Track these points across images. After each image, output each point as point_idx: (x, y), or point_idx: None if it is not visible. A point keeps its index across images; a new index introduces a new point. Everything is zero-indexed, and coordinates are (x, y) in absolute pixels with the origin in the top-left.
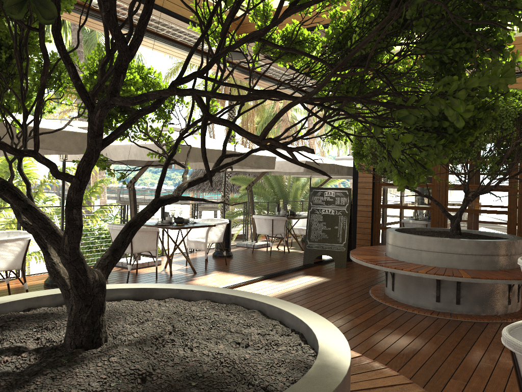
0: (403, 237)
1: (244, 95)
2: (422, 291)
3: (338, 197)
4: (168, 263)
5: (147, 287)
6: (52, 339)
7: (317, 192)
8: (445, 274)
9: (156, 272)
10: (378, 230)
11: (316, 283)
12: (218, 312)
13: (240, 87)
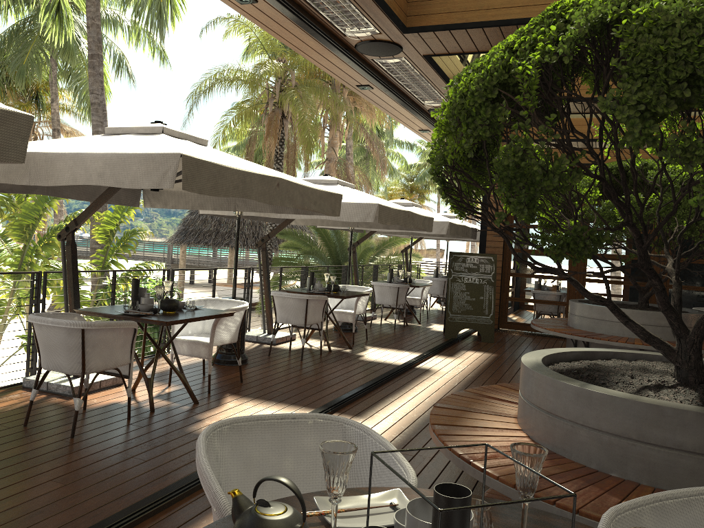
0: (602, 309)
1: None
2: None
3: (483, 264)
4: (325, 337)
5: (587, 350)
6: (664, 380)
7: (458, 257)
8: None
9: (321, 347)
10: (506, 301)
11: (490, 358)
12: None
13: None
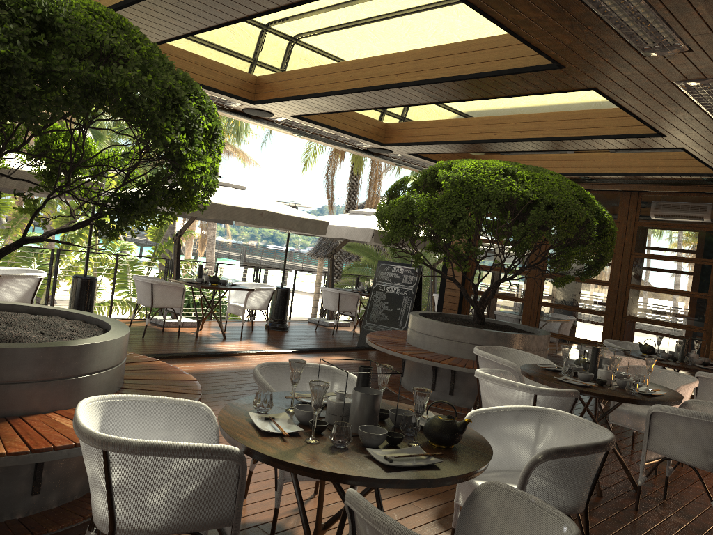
0: (414, 319)
1: None
2: (421, 377)
3: (406, 275)
4: (197, 324)
5: (46, 307)
6: None
7: (385, 266)
8: (425, 357)
9: (179, 331)
10: None
11: (342, 363)
12: (69, 324)
13: (6, 176)
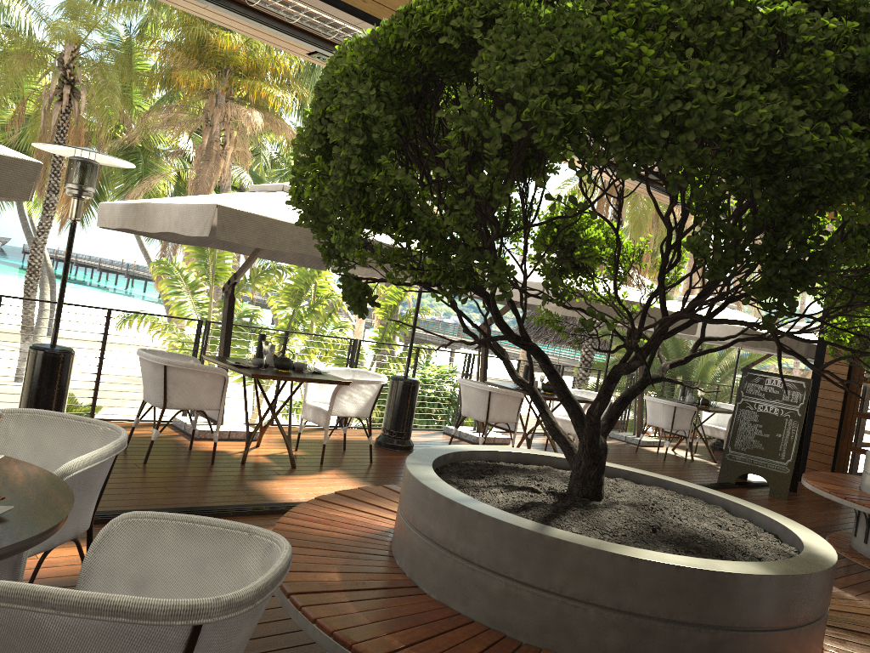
0: None
1: (811, 340)
2: None
3: (788, 390)
4: (527, 444)
5: None
6: (553, 487)
7: (754, 376)
8: None
9: None
10: (847, 451)
11: None
12: (683, 499)
13: None
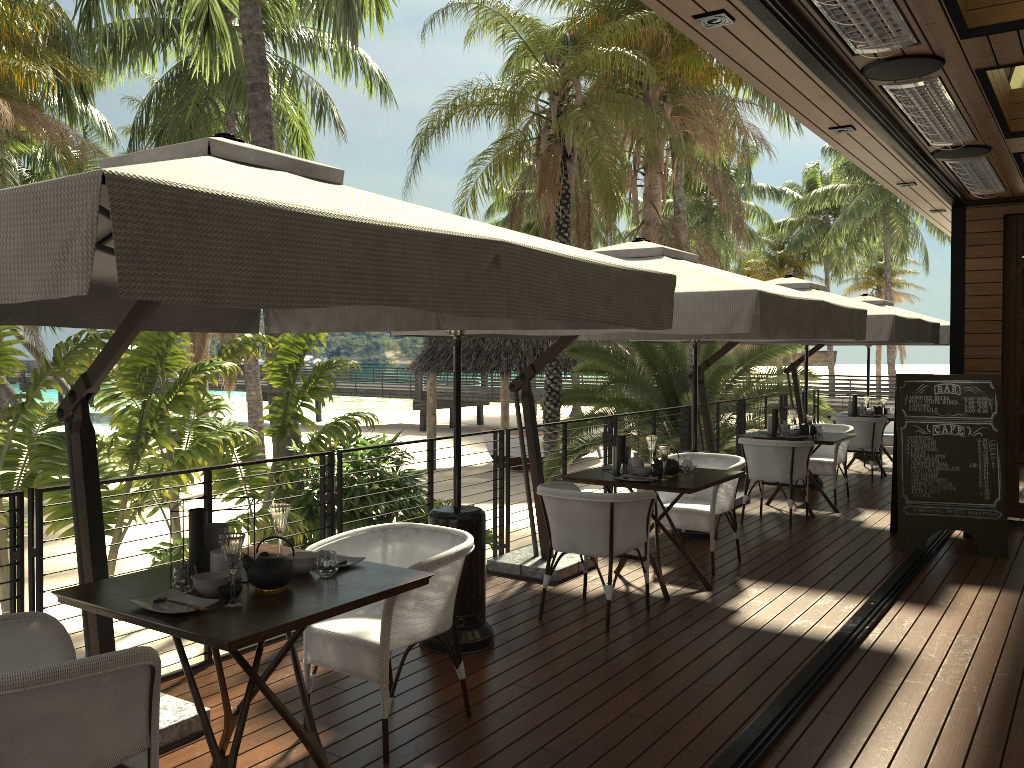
0: None
1: None
2: None
3: (970, 397)
4: (655, 569)
5: None
6: None
7: (915, 385)
8: None
9: (648, 596)
10: (1015, 463)
11: (1023, 609)
12: None
13: None
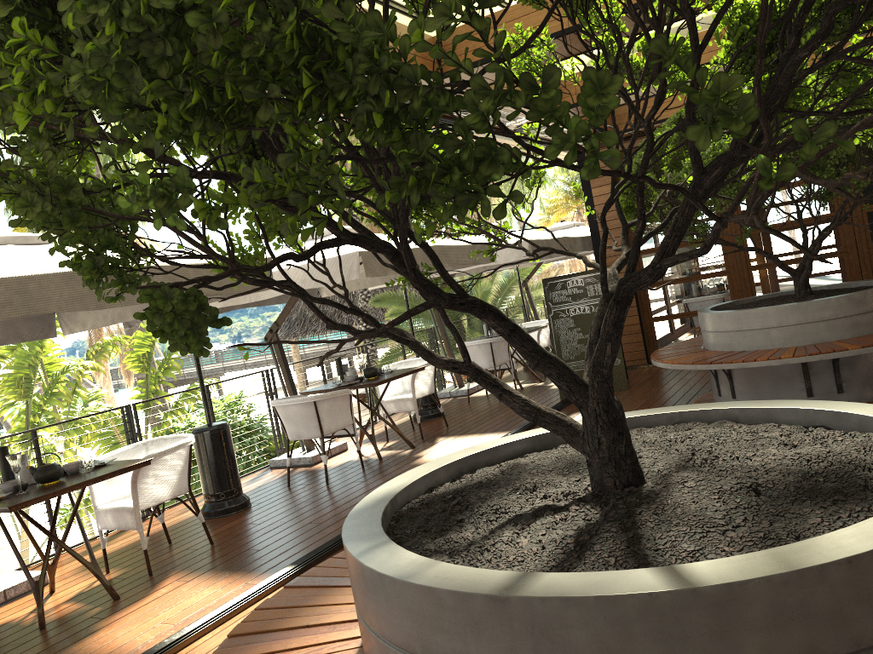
0: (735, 316)
1: None
2: (783, 386)
3: (590, 285)
4: (371, 441)
5: (545, 431)
6: (570, 490)
7: (555, 284)
8: (822, 351)
9: (361, 459)
10: (651, 323)
11: None
12: (690, 430)
13: (827, 113)
